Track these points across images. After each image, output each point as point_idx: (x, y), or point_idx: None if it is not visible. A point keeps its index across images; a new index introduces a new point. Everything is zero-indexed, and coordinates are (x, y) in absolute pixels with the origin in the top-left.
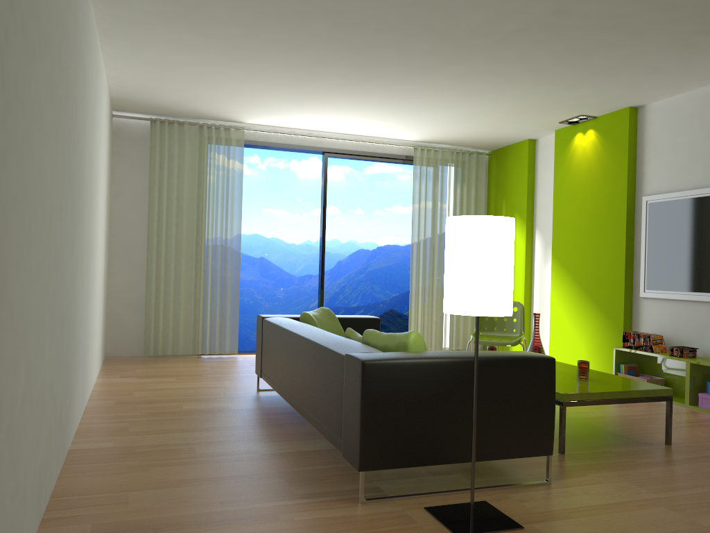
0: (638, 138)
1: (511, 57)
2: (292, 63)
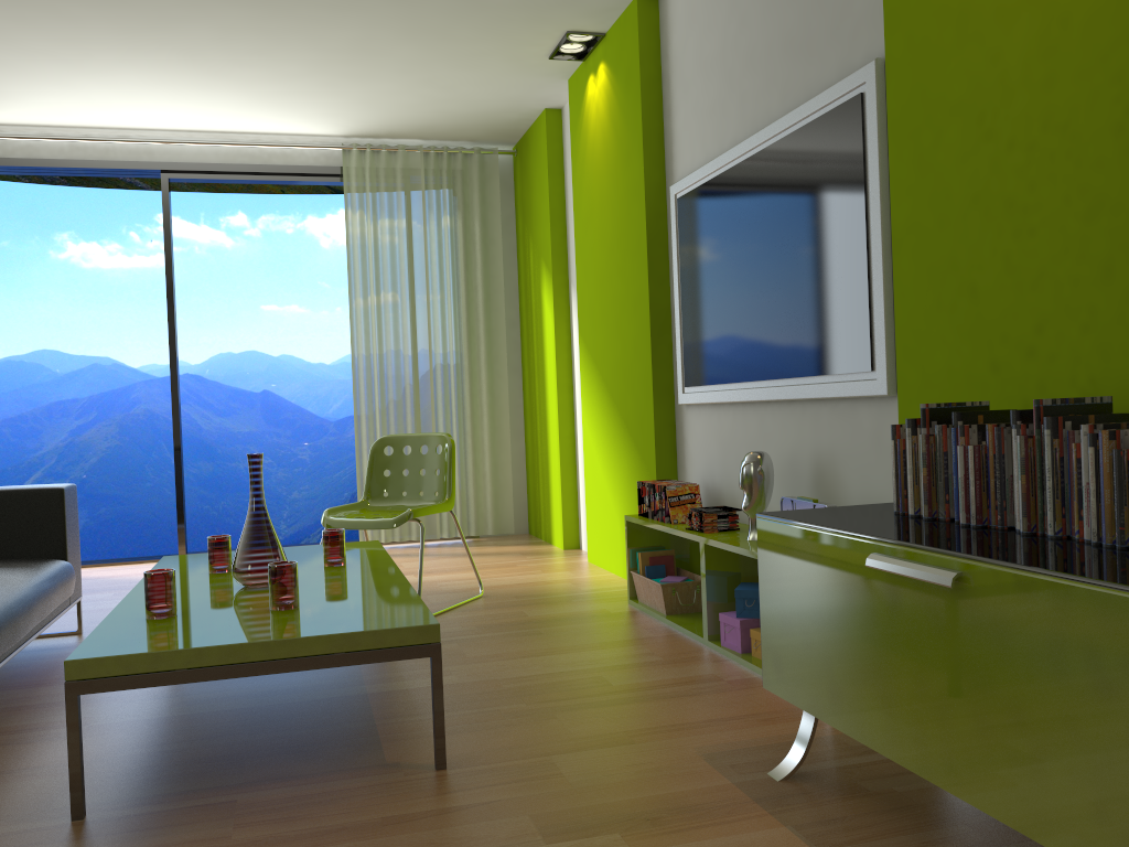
0: (662, 63)
1: None
2: None
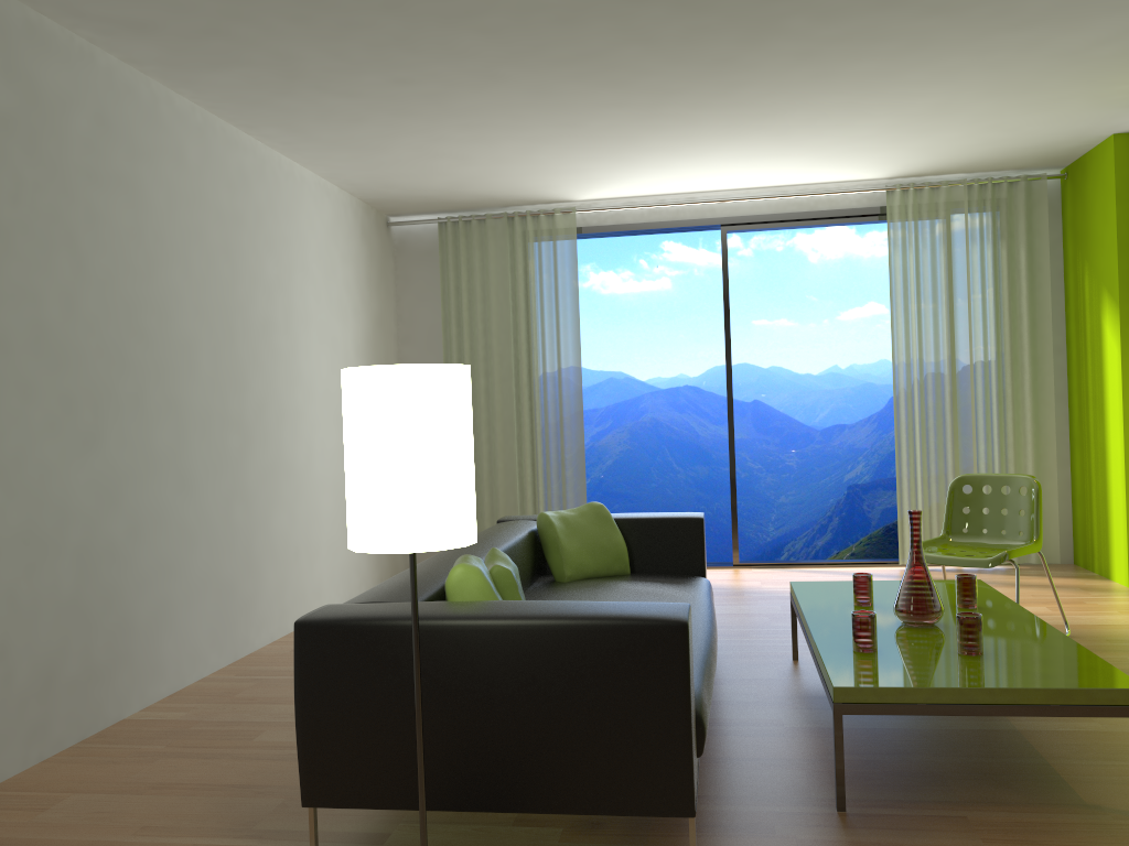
0: None
1: (856, 3)
2: (513, 104)
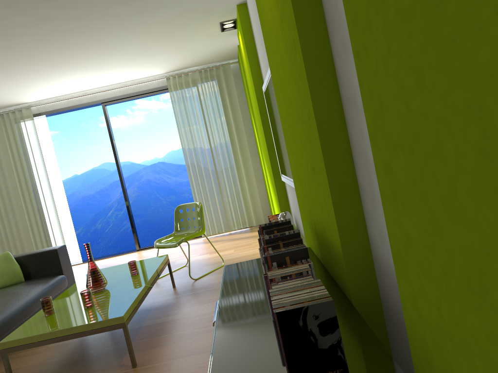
0: (252, 32)
1: (31, 21)
2: None
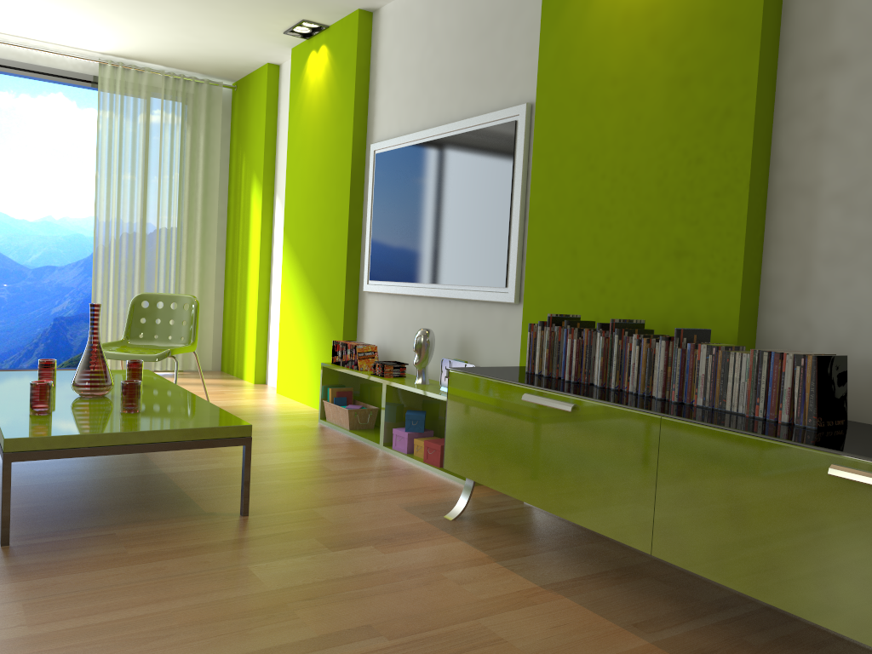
0: (372, 58)
1: None
2: None
